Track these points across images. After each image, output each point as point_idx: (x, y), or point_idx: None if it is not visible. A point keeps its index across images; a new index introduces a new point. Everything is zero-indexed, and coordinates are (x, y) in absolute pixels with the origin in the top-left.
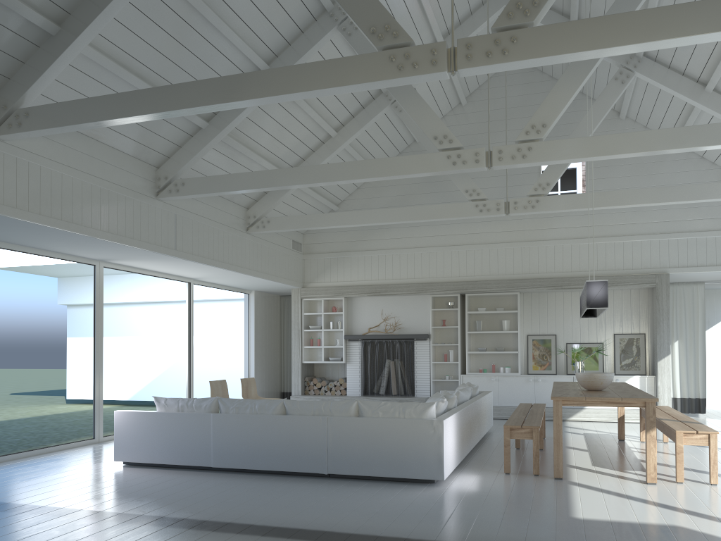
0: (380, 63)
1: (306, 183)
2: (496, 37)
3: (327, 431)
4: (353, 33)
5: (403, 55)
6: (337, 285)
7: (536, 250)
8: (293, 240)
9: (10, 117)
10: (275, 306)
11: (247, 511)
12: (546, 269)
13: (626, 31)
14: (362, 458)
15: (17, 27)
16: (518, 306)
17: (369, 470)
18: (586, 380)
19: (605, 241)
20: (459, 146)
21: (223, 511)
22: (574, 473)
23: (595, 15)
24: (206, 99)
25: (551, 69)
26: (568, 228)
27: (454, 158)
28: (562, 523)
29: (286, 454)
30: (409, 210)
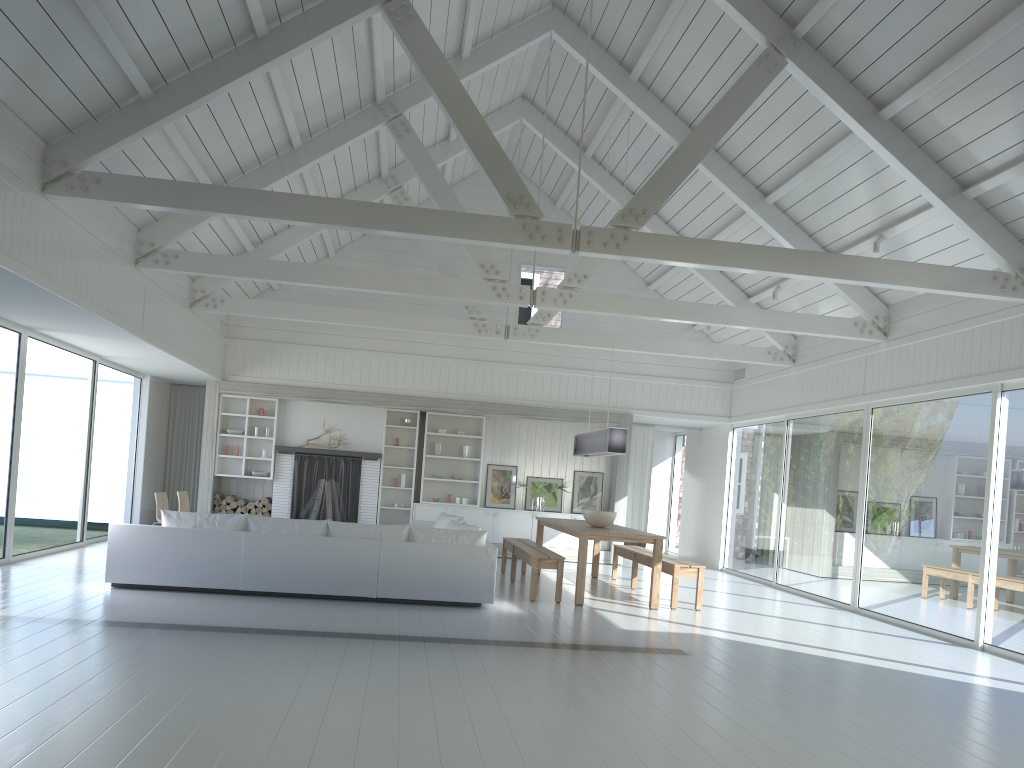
0: (514, 229)
1: (337, 285)
2: (612, 232)
3: (379, 555)
4: (404, 135)
5: (534, 226)
6: (270, 383)
7: (507, 373)
8: (220, 320)
9: (73, 178)
10: (166, 397)
11: (349, 625)
12: (516, 395)
13: (707, 254)
14: (415, 582)
15: (112, 86)
16: (483, 432)
17: (420, 594)
18: (595, 518)
19: (577, 374)
20: (505, 280)
21: (326, 625)
22: (586, 601)
23: (611, 157)
24: (335, 219)
25: (542, 181)
26: (542, 354)
27: (500, 290)
28: (619, 632)
29: (332, 577)
30: (401, 317)
